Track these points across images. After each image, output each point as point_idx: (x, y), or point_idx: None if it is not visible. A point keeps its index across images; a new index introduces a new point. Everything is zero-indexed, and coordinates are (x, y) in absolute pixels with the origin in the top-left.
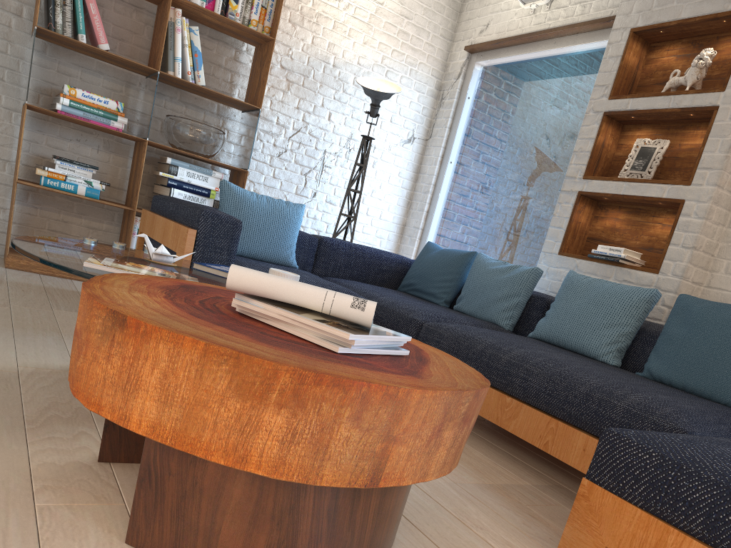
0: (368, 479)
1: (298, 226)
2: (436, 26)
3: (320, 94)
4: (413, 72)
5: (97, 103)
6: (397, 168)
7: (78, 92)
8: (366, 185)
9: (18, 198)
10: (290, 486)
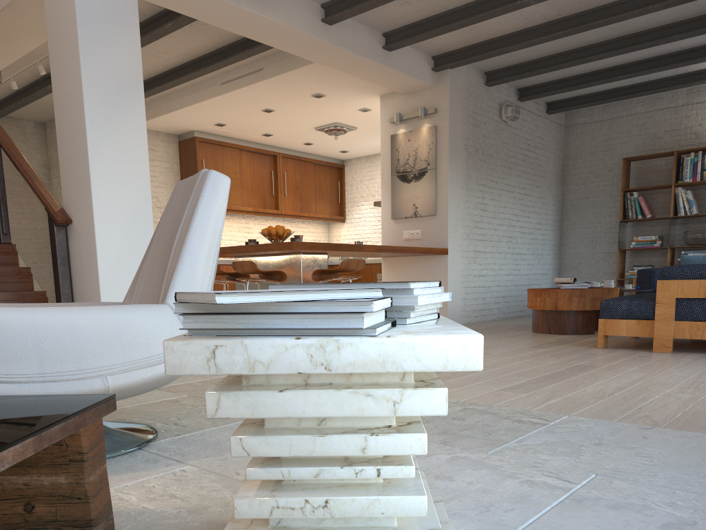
0: (554, 308)
1: None
2: None
3: None
4: None
5: (647, 239)
6: None
7: (638, 238)
8: None
9: None
10: (546, 313)
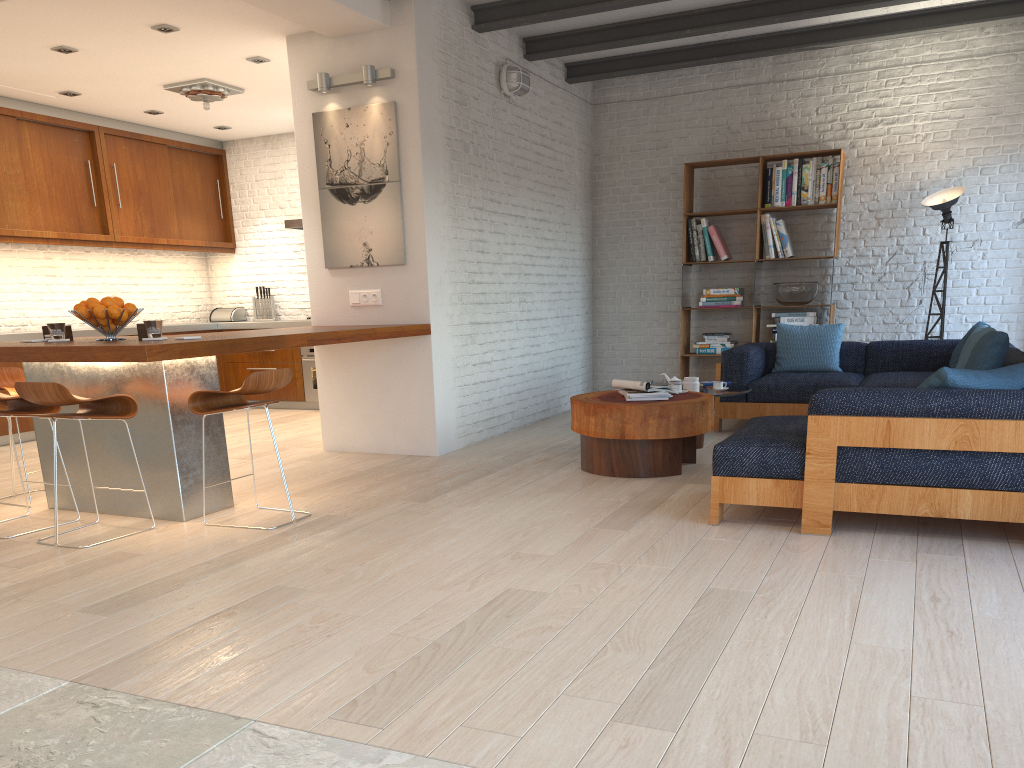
0: (620, 436)
1: (836, 340)
2: None
3: (910, 217)
4: (1014, 157)
5: (722, 294)
6: (1014, 251)
7: (710, 291)
8: (978, 277)
9: (694, 364)
10: (606, 442)
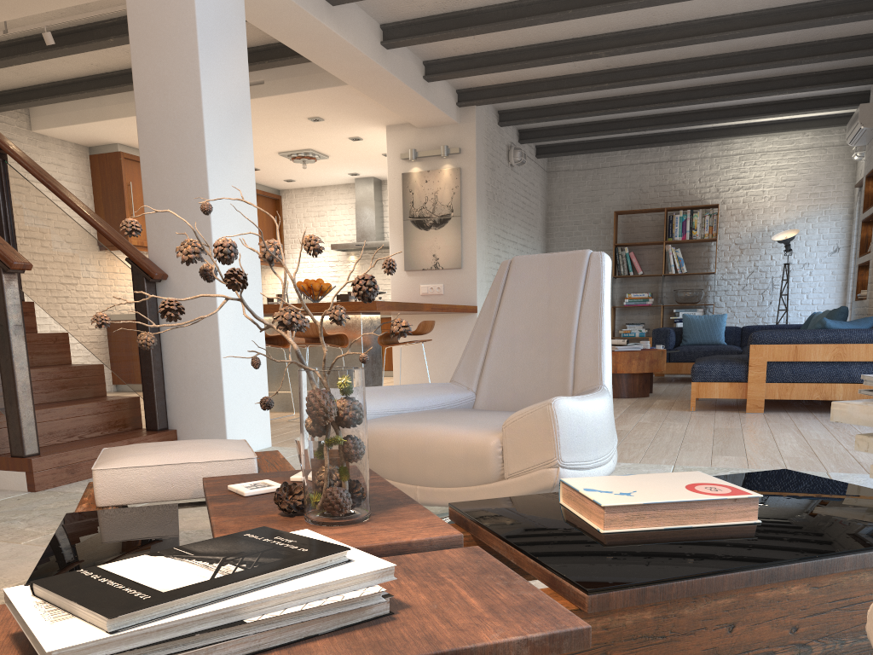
0: (613, 371)
1: (722, 324)
2: (838, 179)
3: (762, 248)
4: (827, 211)
5: (639, 296)
6: (829, 270)
7: (631, 295)
8: (807, 287)
9: None
10: None
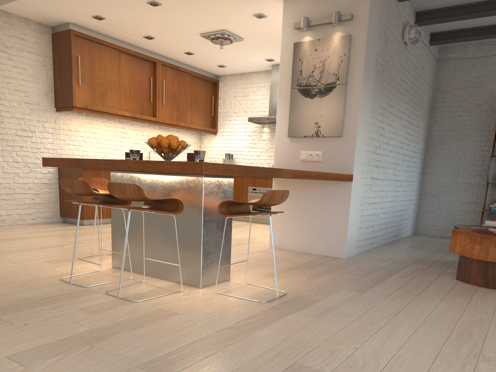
0: None
1: None
2: None
3: None
4: None
5: None
6: None
7: None
8: None
9: (485, 217)
10: (485, 263)
